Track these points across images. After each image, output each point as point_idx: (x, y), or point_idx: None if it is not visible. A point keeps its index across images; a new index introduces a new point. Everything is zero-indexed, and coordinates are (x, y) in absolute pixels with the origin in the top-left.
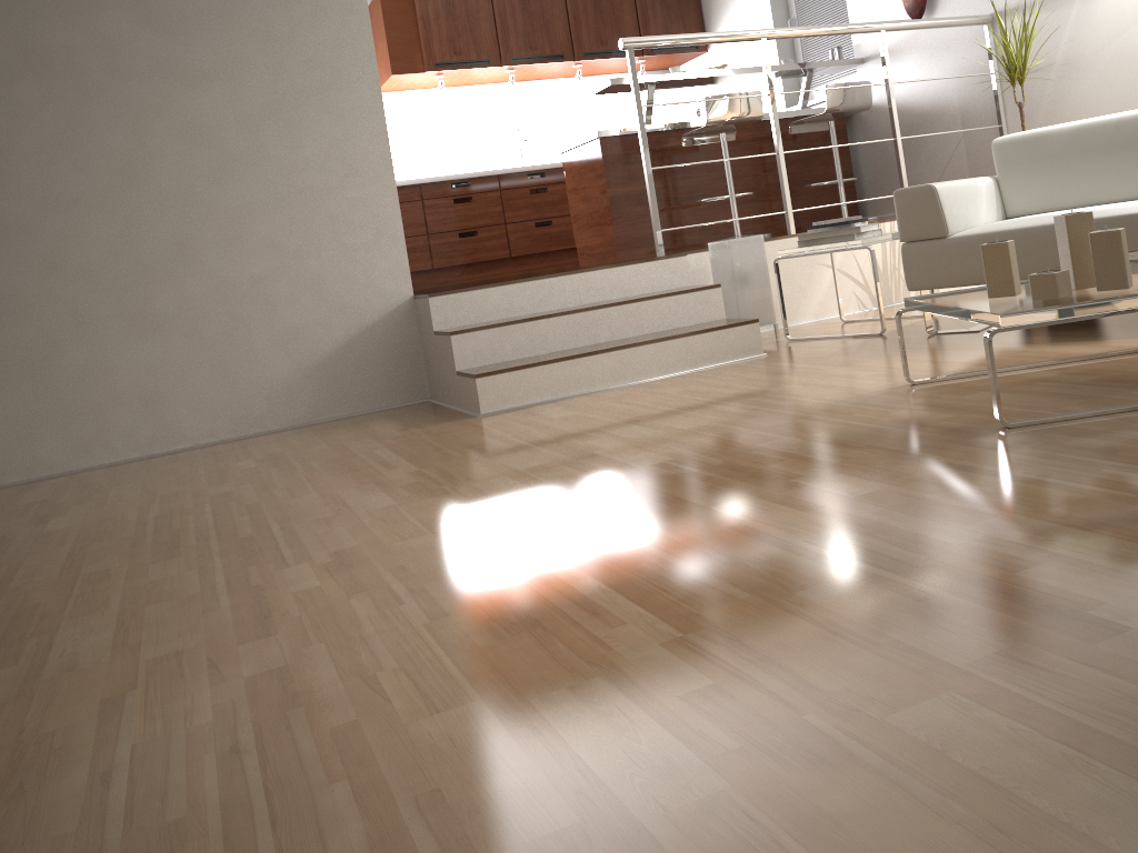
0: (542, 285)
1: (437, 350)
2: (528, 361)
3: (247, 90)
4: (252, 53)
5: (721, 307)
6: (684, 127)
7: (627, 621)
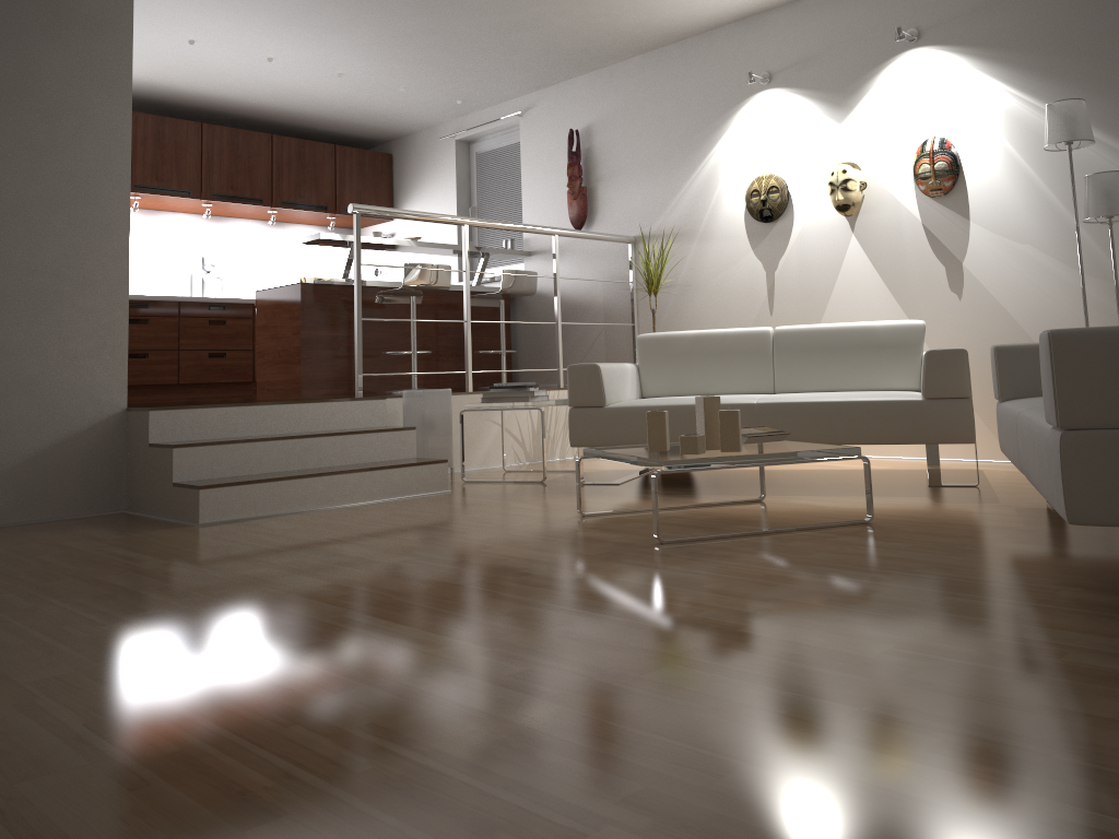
0: (258, 411)
1: (149, 462)
2: (247, 478)
3: None
4: (9, 155)
5: (414, 447)
6: (377, 285)
7: (446, 644)
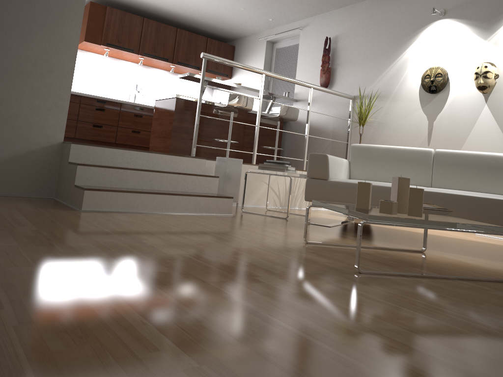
0: (133, 154)
1: (67, 172)
2: (115, 188)
3: (7, 10)
4: None
5: (216, 187)
6: (215, 104)
7: (160, 348)
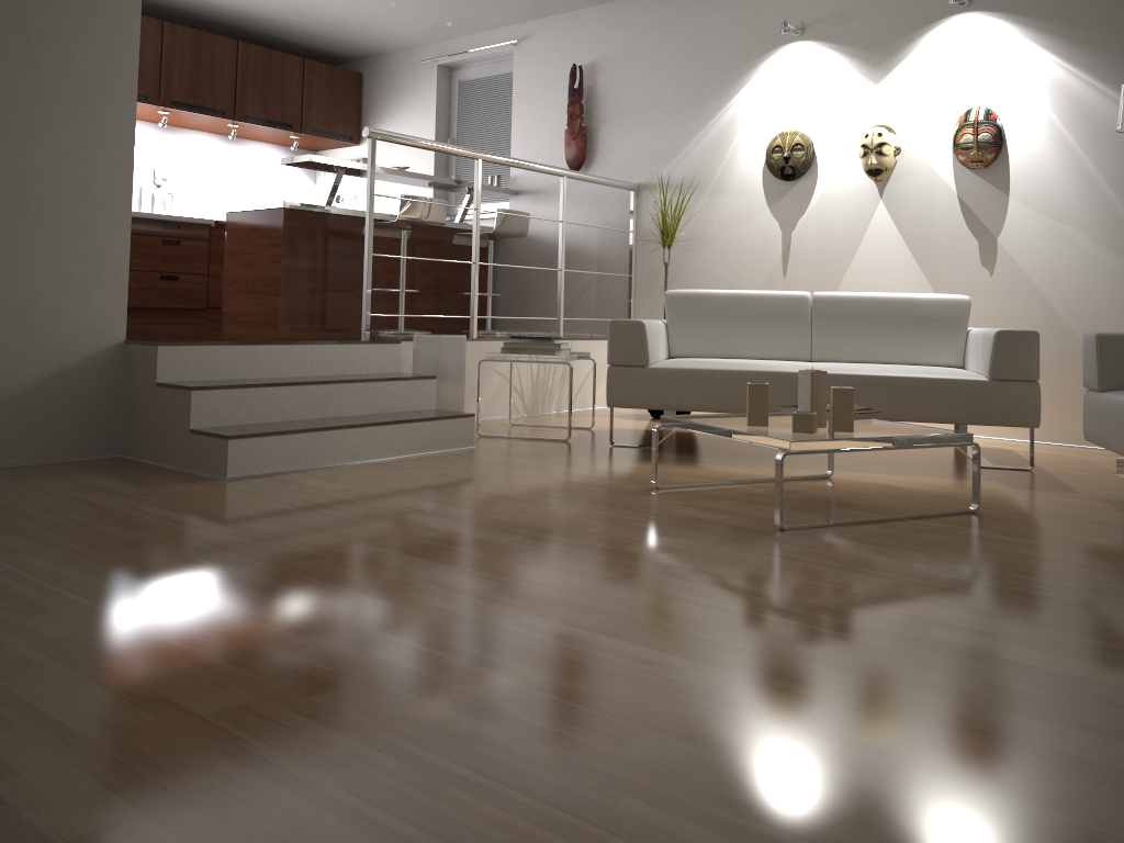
0: (271, 351)
1: (156, 403)
2: (273, 428)
3: None
4: (3, 40)
5: (434, 397)
6: (362, 215)
7: (686, 668)
